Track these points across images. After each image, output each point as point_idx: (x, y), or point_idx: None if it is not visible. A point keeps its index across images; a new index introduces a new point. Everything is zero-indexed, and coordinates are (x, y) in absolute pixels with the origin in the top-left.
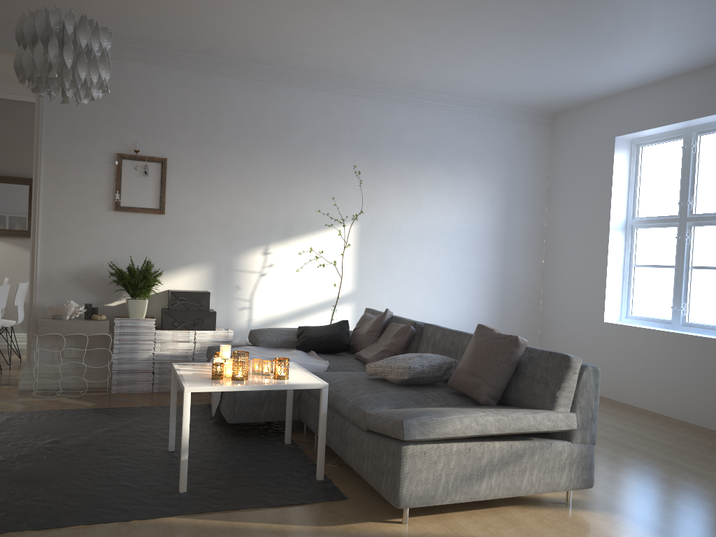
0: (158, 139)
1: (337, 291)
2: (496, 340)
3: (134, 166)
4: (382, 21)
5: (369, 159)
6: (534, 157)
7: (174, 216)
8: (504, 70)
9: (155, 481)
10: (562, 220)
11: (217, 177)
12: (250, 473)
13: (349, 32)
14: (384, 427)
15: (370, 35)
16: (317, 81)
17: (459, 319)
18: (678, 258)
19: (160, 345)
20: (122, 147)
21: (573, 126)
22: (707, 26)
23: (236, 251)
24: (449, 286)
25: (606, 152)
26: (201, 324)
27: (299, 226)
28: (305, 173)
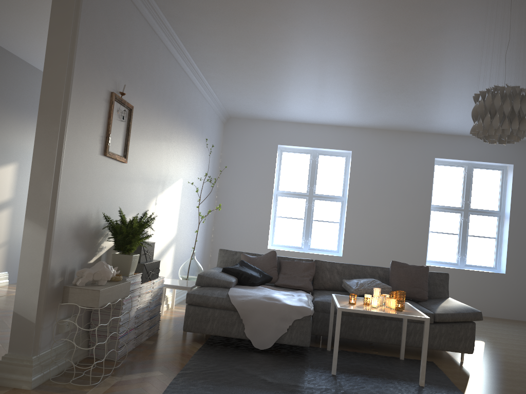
0: (130, 85)
1: (172, 235)
2: (417, 269)
3: (117, 108)
4: (318, 68)
5: (189, 131)
6: (219, 142)
7: (128, 165)
8: (281, 99)
9: (403, 388)
10: (233, 185)
11: (147, 131)
12: (389, 367)
13: (289, 62)
14: (466, 317)
15: (292, 67)
16: (187, 63)
17: (197, 251)
18: (307, 215)
19: (139, 299)
20: (114, 86)
21: (244, 129)
22: (379, 118)
23: (147, 201)
24: (197, 227)
25: (271, 151)
26: (155, 273)
27: (167, 180)
28: (173, 137)
